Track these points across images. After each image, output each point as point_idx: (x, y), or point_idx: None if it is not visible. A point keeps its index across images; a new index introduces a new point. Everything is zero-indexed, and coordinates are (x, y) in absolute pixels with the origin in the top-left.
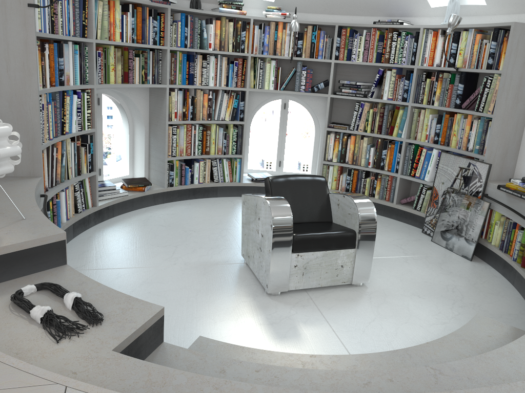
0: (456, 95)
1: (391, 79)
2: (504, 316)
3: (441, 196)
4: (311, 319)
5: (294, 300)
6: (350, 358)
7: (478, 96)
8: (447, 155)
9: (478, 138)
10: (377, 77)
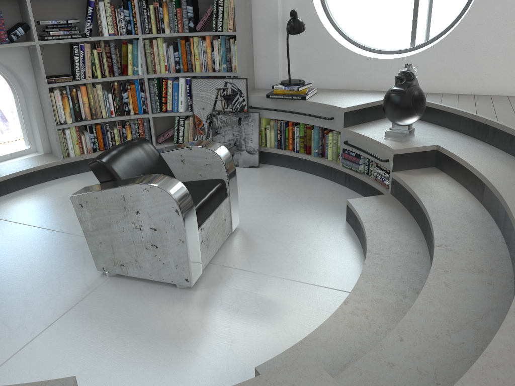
0: (187, 18)
1: (108, 11)
2: (334, 195)
3: (206, 122)
4: (254, 281)
5: (215, 277)
6: (363, 284)
7: (213, 16)
8: (199, 80)
9: (224, 57)
10: (91, 10)
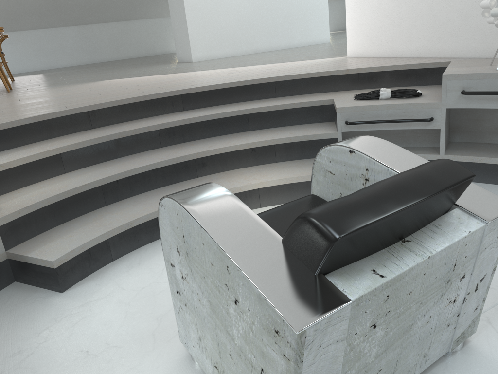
0: None
1: None
2: None
3: None
4: None
5: None
6: None
7: None
8: None
9: None
10: None
